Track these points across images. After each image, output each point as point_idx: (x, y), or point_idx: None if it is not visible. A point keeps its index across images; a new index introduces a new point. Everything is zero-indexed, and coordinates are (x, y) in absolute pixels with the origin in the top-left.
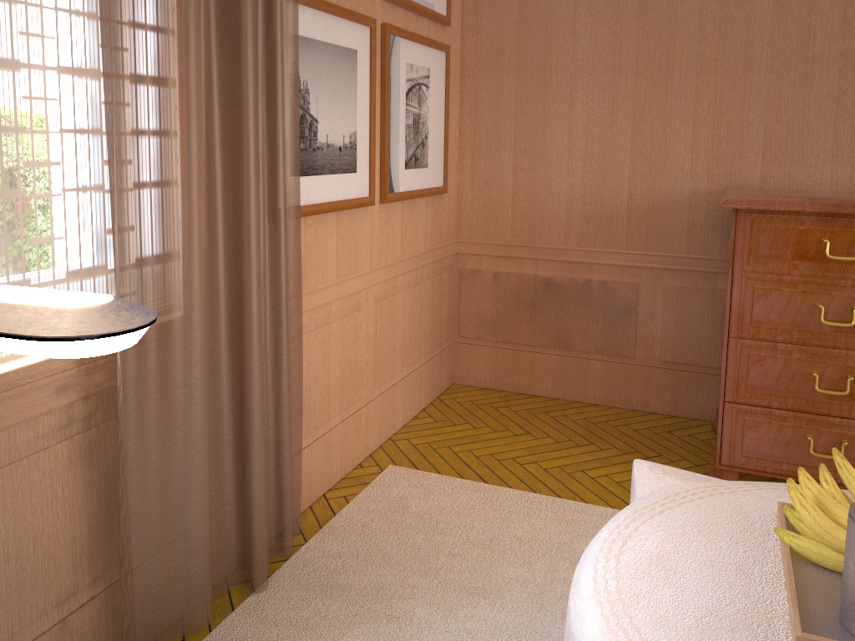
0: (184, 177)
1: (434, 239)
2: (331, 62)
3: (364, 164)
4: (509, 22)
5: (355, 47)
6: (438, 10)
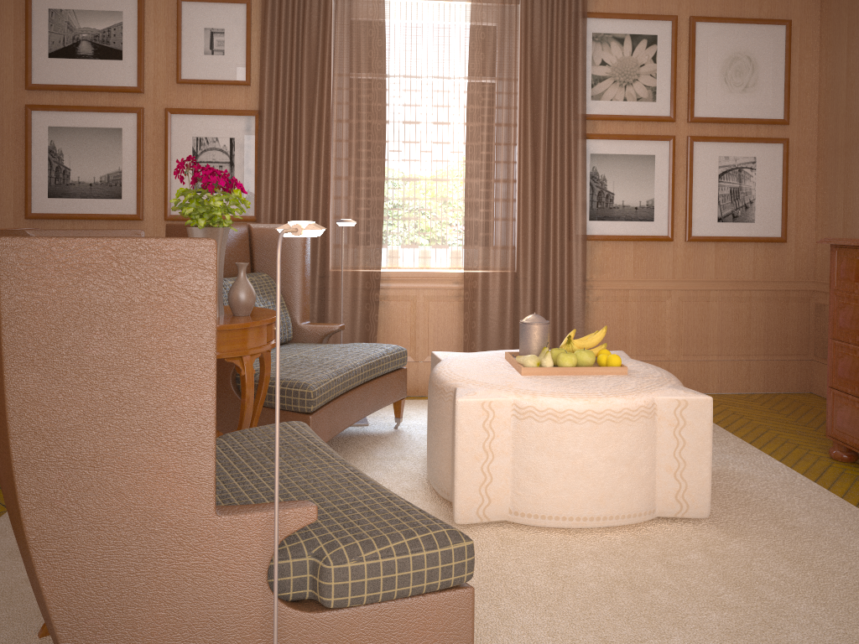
0: (505, 216)
1: (770, 274)
2: (626, 163)
3: (661, 217)
4: (841, 115)
5: (651, 153)
6: (768, 117)
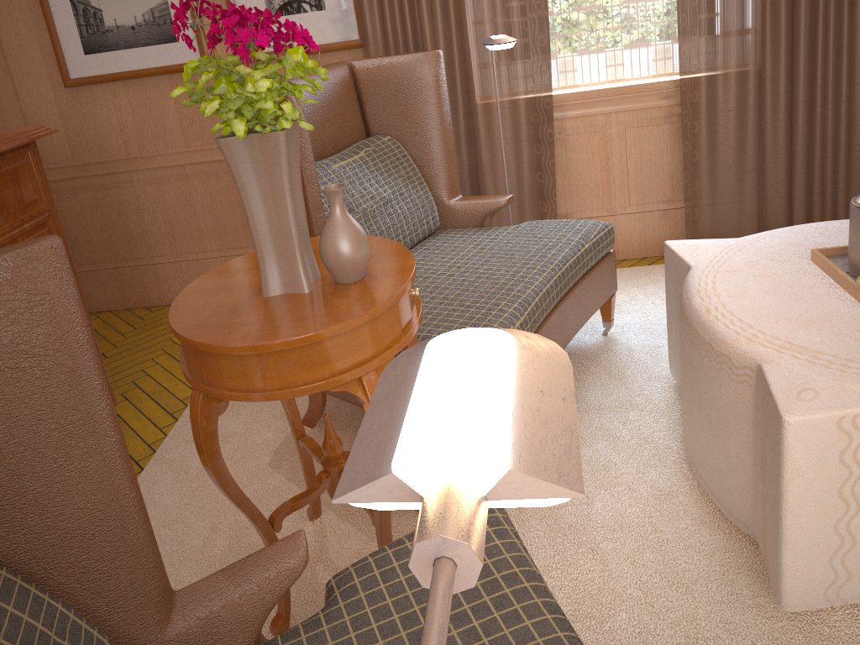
0: None
1: None
2: None
3: None
4: None
5: None
6: None
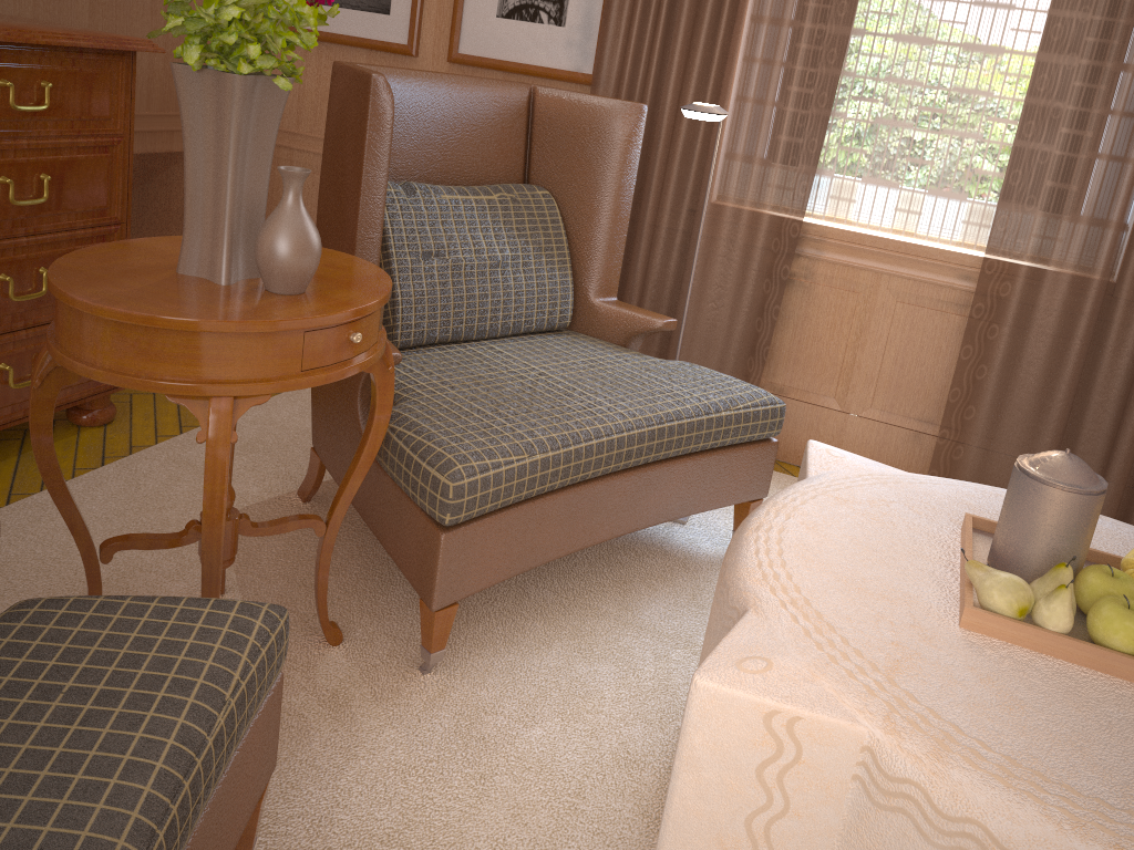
0: (1119, 152)
1: None
2: None
3: None
4: None
5: None
6: None
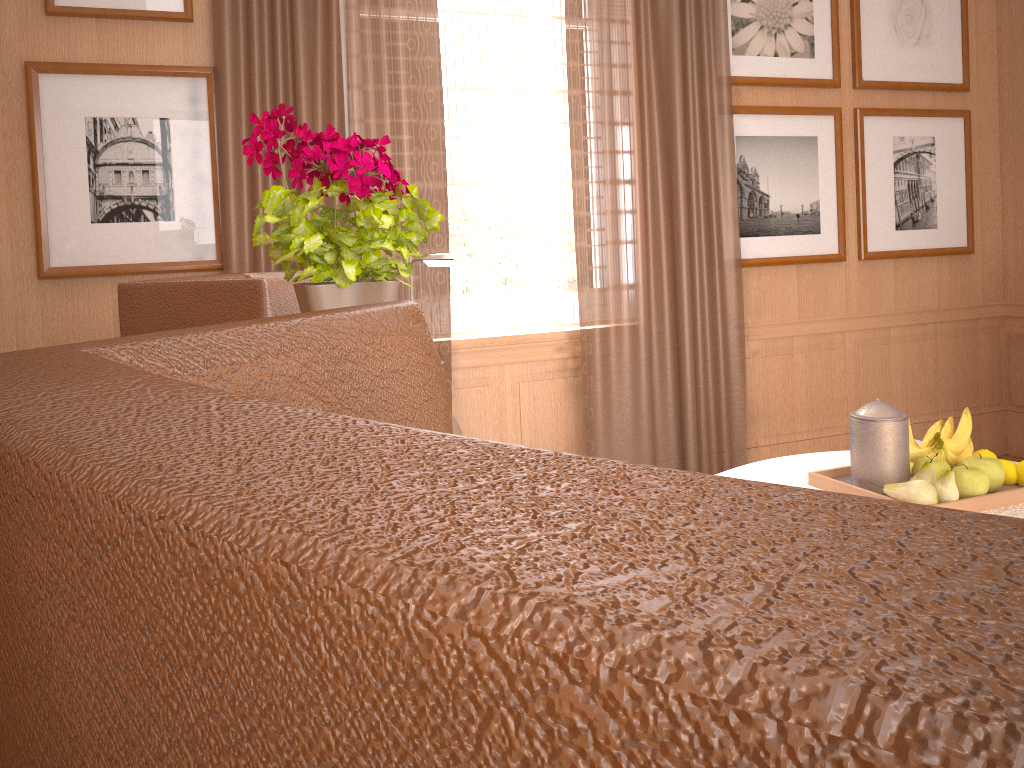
0: (630, 236)
1: (956, 299)
2: (783, 150)
3: (829, 227)
4: None
5: (813, 134)
6: (946, 80)
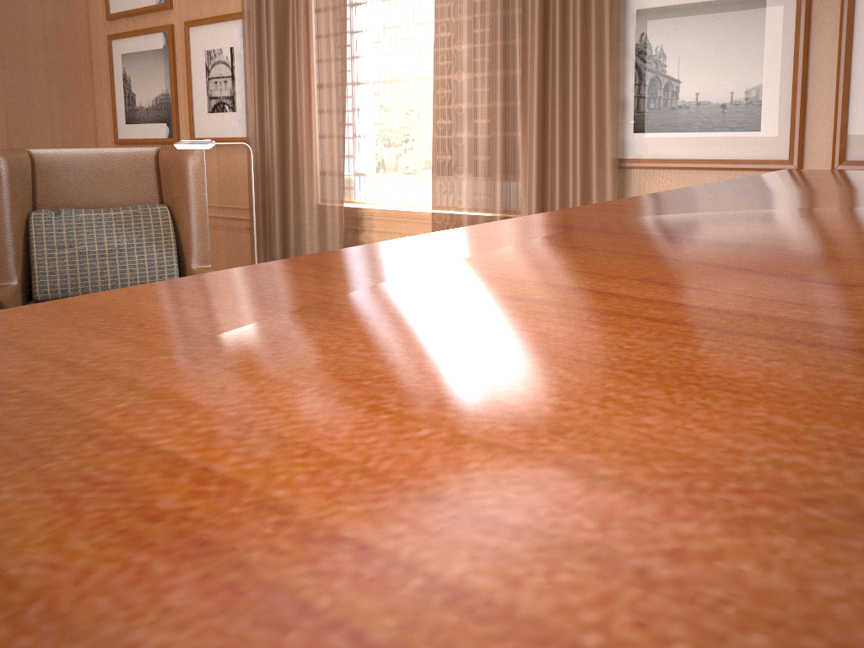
0: (492, 129)
1: None
2: (703, 20)
3: (775, 122)
4: None
5: None
6: None
